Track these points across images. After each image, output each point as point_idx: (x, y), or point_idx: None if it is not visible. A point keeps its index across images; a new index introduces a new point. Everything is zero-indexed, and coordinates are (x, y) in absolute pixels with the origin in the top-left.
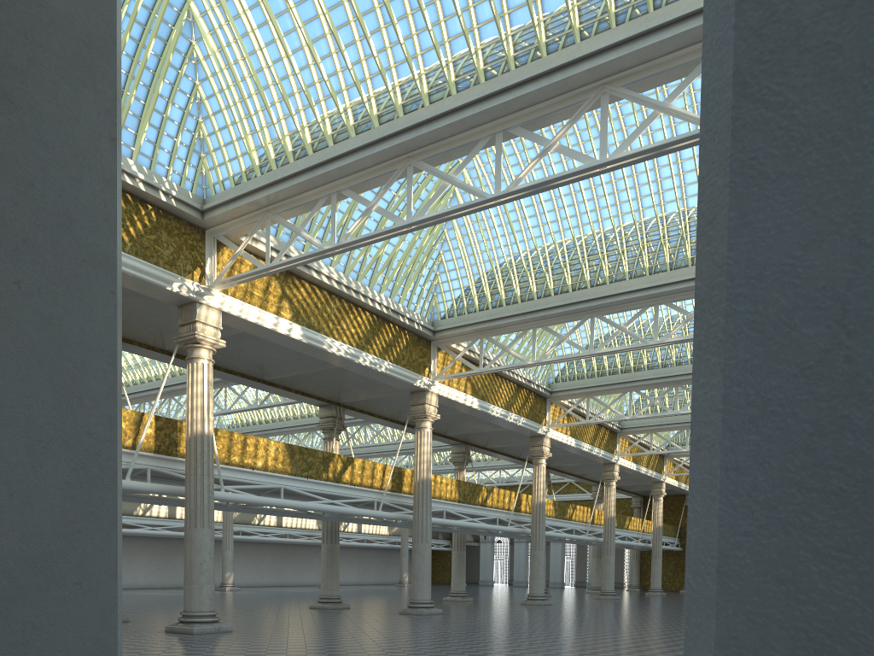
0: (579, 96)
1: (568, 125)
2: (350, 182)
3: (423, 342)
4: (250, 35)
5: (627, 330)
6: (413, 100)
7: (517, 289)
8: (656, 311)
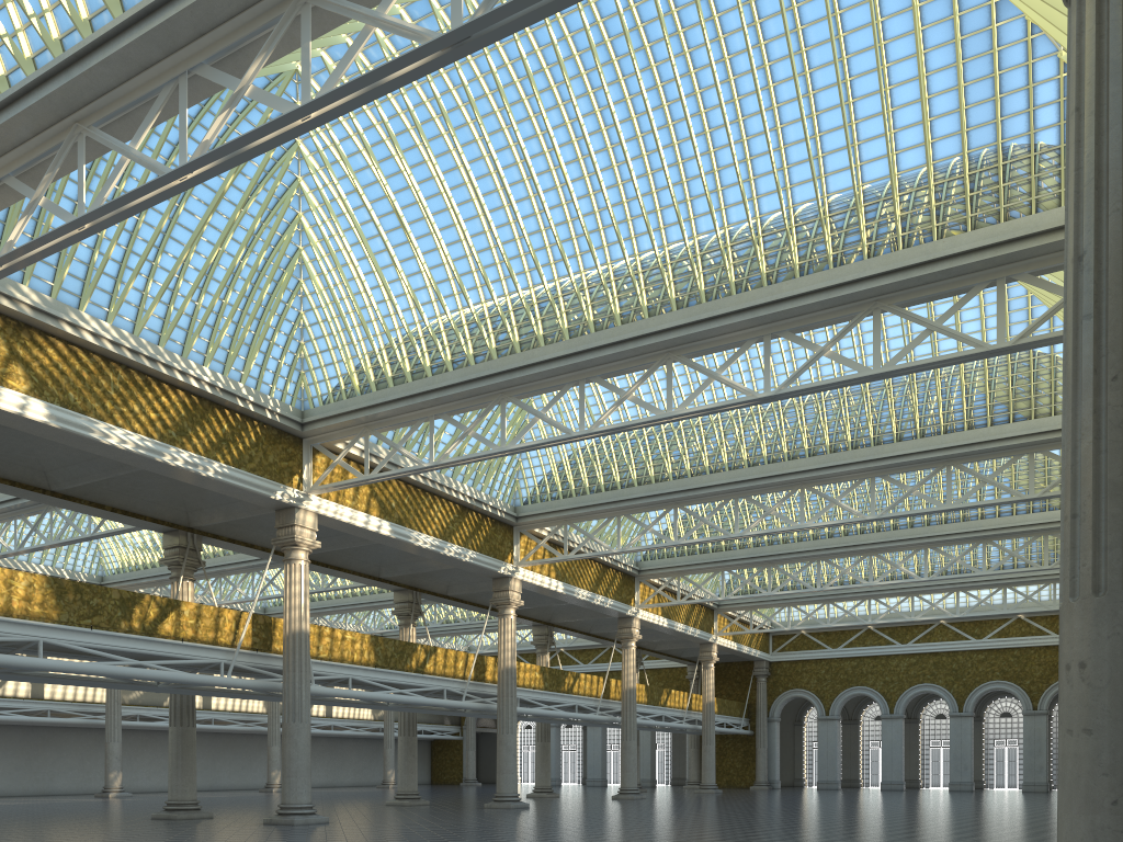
0: (275, 11)
1: (263, 55)
2: (12, 165)
3: (289, 440)
4: None
5: (547, 418)
6: (73, 32)
7: (405, 363)
8: (582, 389)
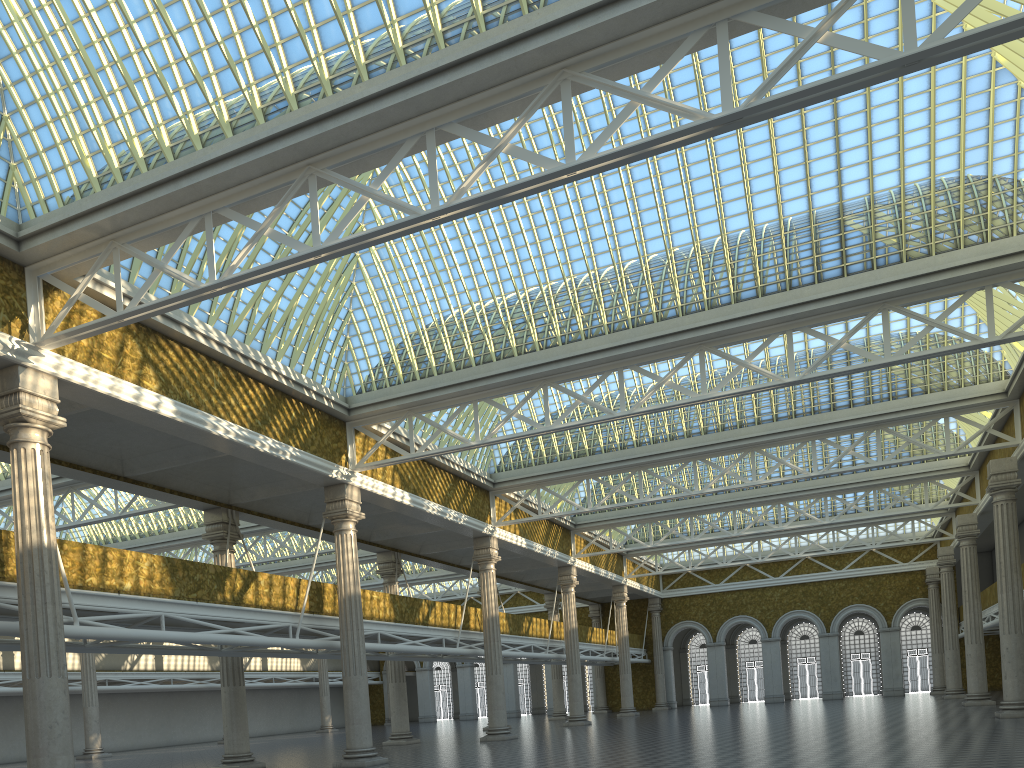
0: (533, 84)
1: (522, 120)
2: (230, 198)
3: (336, 423)
4: None
5: (589, 400)
6: (310, 89)
7: (450, 355)
8: (621, 376)
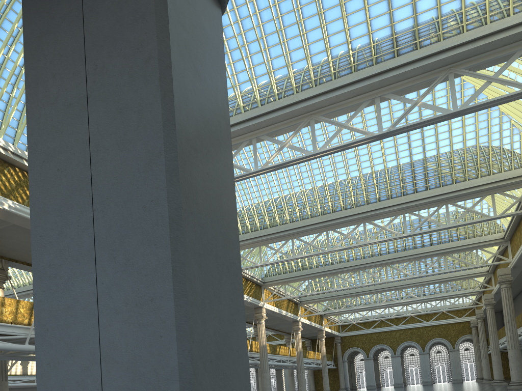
0: (298, 120)
1: (293, 134)
2: None
3: None
4: None
5: (313, 245)
6: None
7: (248, 225)
8: (327, 234)
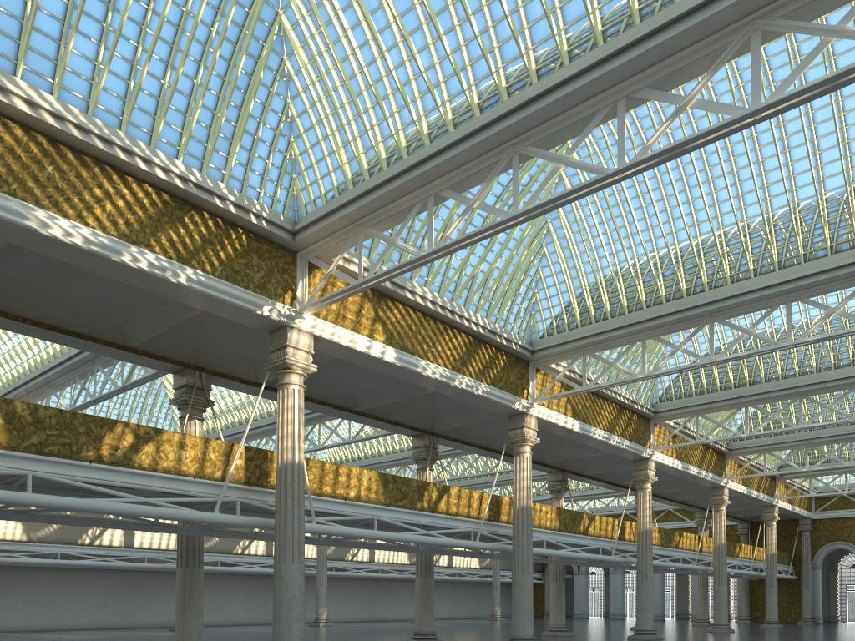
0: (723, 40)
1: (709, 74)
2: (448, 181)
3: (521, 364)
4: (342, 40)
5: (754, 333)
6: (519, 80)
7: (624, 300)
8: (789, 309)
